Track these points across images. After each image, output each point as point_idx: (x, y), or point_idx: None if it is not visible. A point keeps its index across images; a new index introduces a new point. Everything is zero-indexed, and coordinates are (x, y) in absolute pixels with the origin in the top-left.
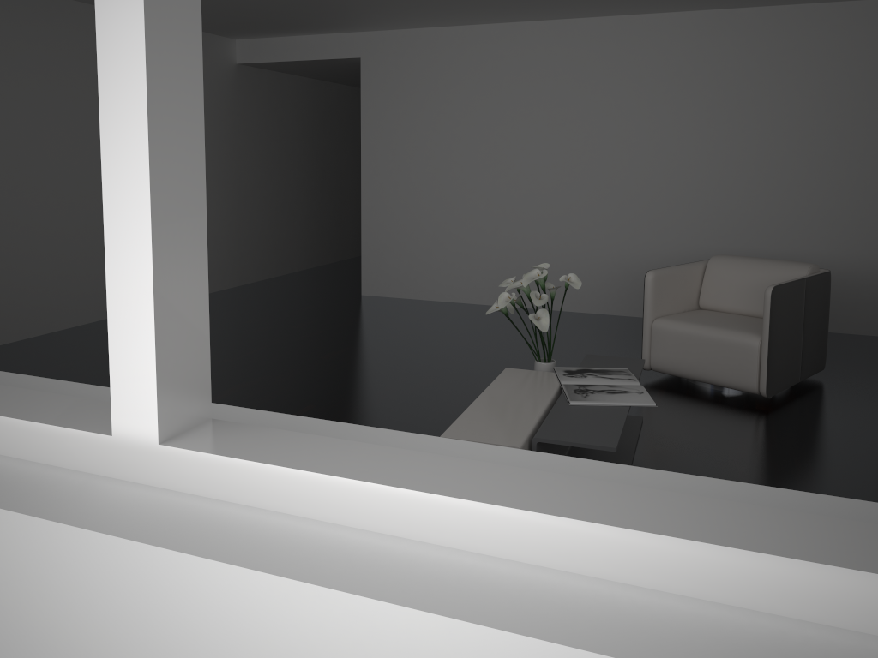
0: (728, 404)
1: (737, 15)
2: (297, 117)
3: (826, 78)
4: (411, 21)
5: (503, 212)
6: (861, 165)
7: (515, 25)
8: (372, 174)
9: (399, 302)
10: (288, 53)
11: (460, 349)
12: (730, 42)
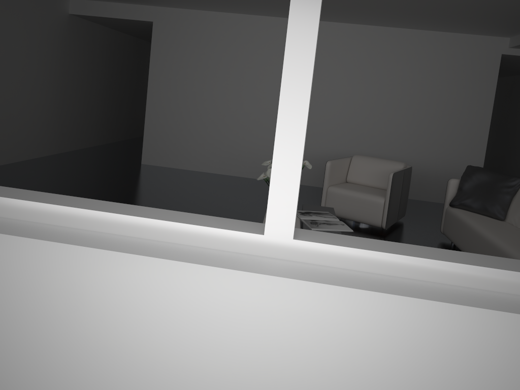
0: (366, 232)
1: (367, 29)
2: (100, 51)
3: (407, 67)
4: (189, 5)
5: (232, 122)
6: (419, 114)
7: (249, 16)
8: (154, 92)
9: (166, 169)
10: (105, 12)
11: (216, 198)
12: (363, 42)
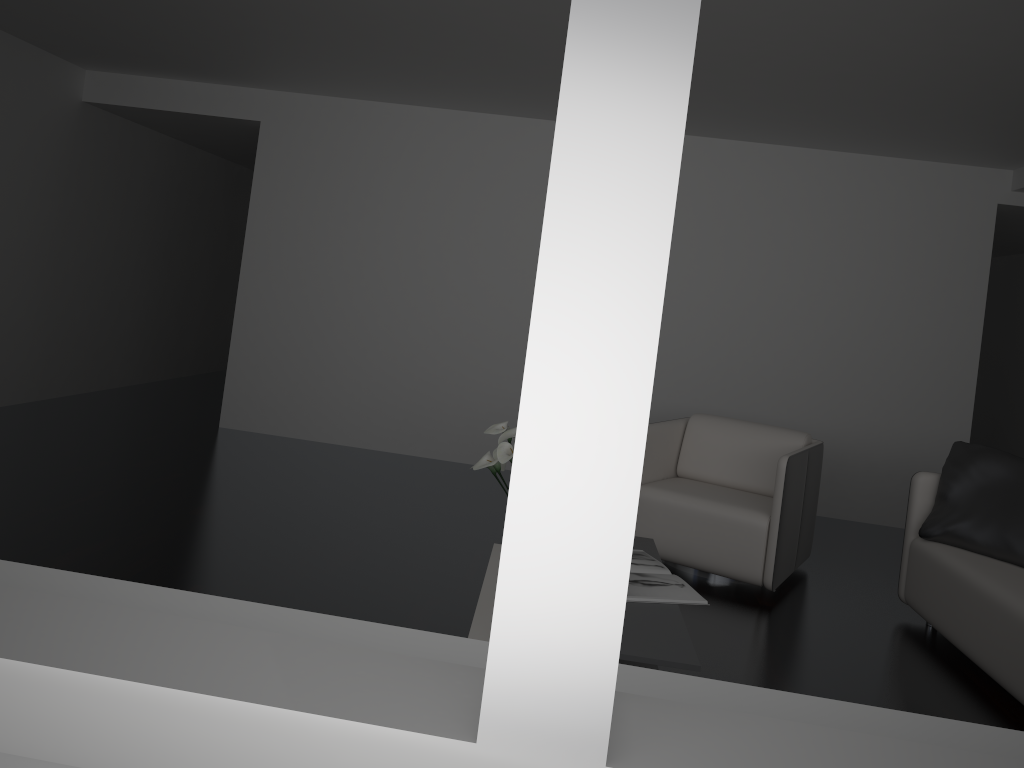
0: (728, 598)
1: (715, 146)
2: (149, 185)
3: (800, 228)
4: (338, 87)
5: (424, 337)
6: (828, 327)
7: (465, 114)
8: (256, 270)
9: (274, 440)
10: (160, 99)
11: (379, 510)
12: (705, 174)
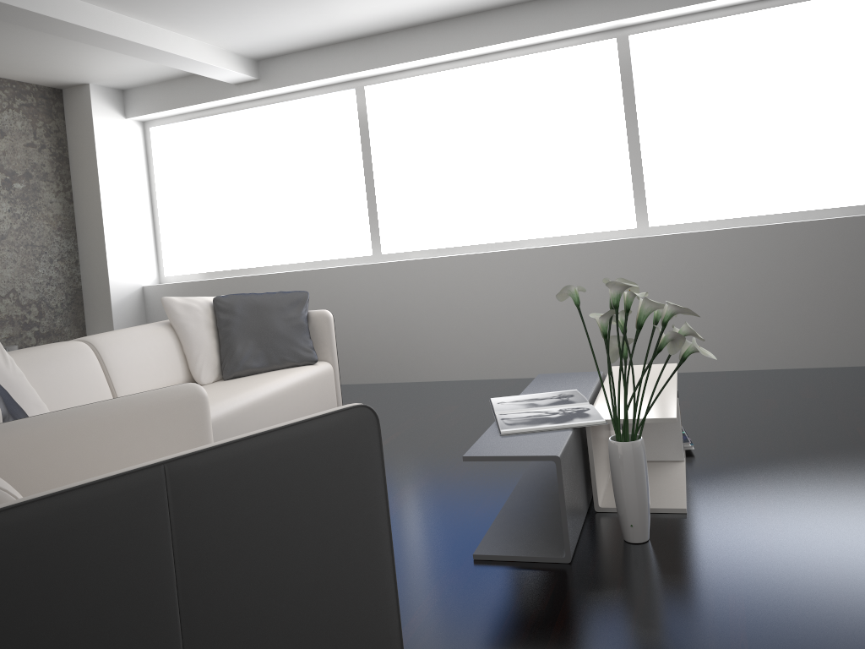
0: None
1: None
2: None
3: None
4: None
5: None
6: None
7: None
8: None
9: None
10: None
11: None
12: None
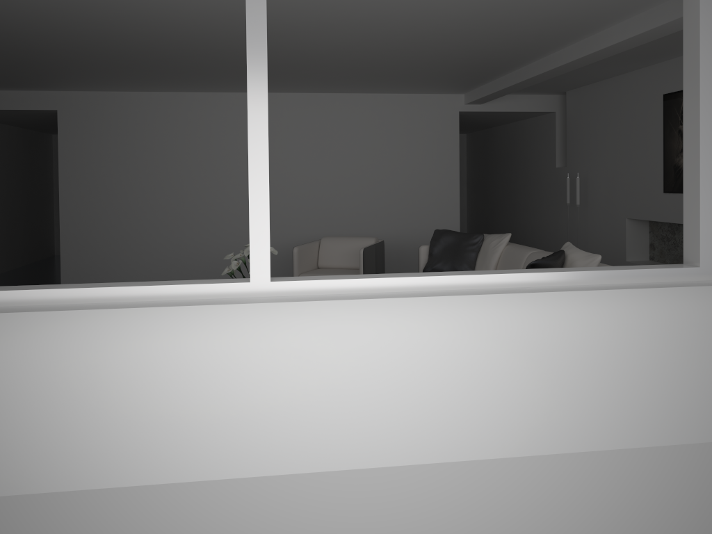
0: None
1: (319, 97)
2: None
3: (367, 135)
4: (104, 87)
5: (176, 220)
6: (387, 183)
7: (180, 94)
8: (69, 196)
9: None
10: None
11: None
12: (316, 112)
